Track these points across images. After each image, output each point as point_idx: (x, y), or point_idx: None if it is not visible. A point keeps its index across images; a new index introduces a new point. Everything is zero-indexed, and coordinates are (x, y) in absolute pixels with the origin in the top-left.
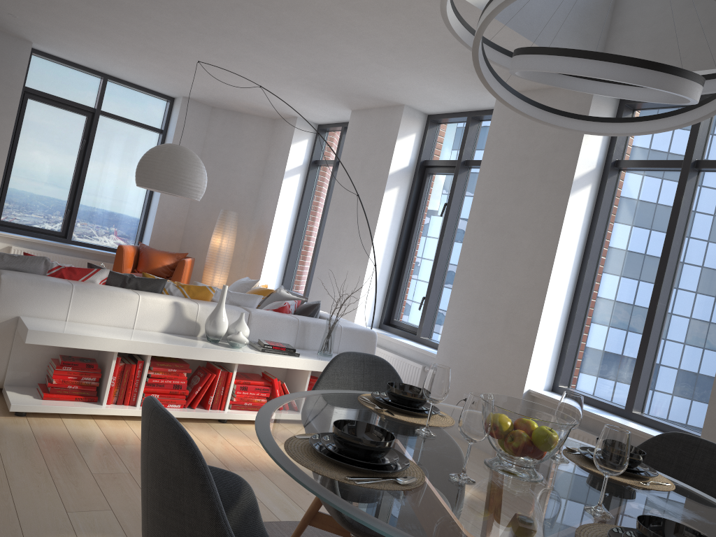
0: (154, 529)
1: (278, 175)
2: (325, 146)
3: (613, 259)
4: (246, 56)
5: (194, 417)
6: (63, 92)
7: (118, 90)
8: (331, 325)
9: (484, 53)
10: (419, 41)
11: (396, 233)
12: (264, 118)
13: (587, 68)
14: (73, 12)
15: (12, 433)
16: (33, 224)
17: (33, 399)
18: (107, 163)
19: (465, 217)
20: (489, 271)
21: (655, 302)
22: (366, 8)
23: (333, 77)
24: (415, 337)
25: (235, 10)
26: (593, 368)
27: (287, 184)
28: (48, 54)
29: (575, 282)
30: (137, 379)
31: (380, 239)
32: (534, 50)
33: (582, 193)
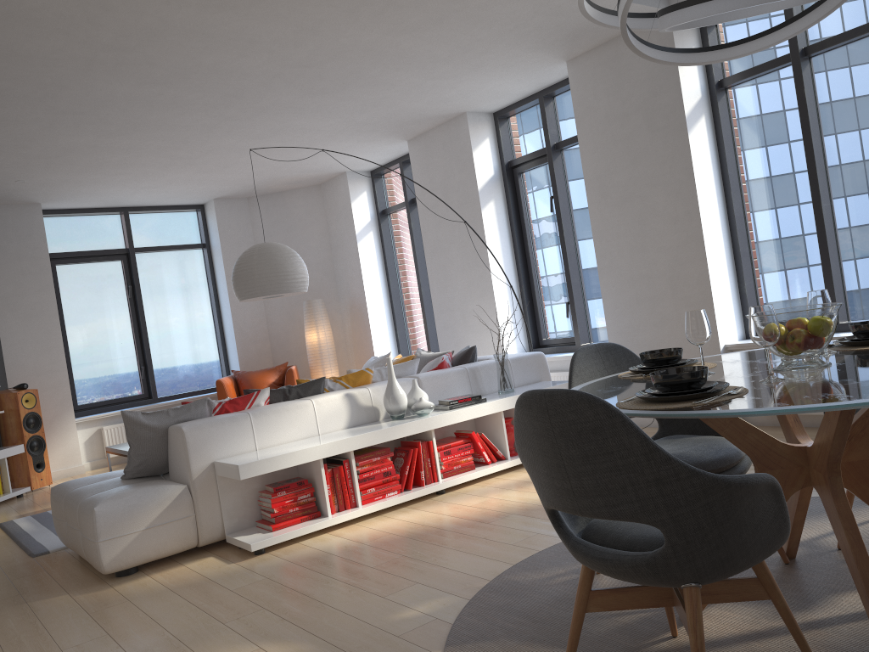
0: (583, 483)
1: (350, 242)
2: (387, 191)
3: (756, 180)
4: (286, 126)
5: (415, 497)
6: (88, 244)
7: (142, 219)
8: (501, 359)
9: (626, 23)
10: (476, 39)
11: (510, 249)
12: (308, 187)
13: (742, 2)
14: (91, 151)
15: (271, 567)
16: (112, 396)
17: (264, 534)
18: (161, 302)
19: (577, 202)
20: (632, 245)
21: (818, 205)
22: (416, 27)
23: (384, 112)
24: (575, 347)
25: (274, 81)
26: (779, 298)
27: (363, 248)
28: (58, 209)
29: (726, 219)
30: (349, 479)
31: (495, 262)
32: (685, 4)
33: (698, 127)
